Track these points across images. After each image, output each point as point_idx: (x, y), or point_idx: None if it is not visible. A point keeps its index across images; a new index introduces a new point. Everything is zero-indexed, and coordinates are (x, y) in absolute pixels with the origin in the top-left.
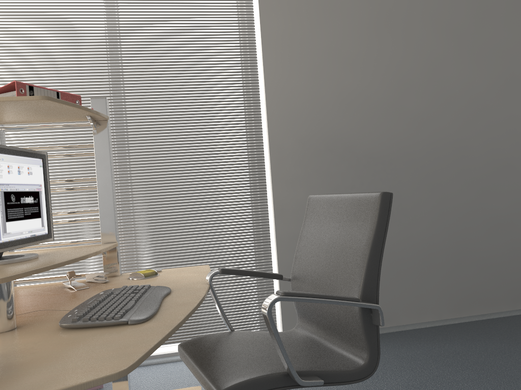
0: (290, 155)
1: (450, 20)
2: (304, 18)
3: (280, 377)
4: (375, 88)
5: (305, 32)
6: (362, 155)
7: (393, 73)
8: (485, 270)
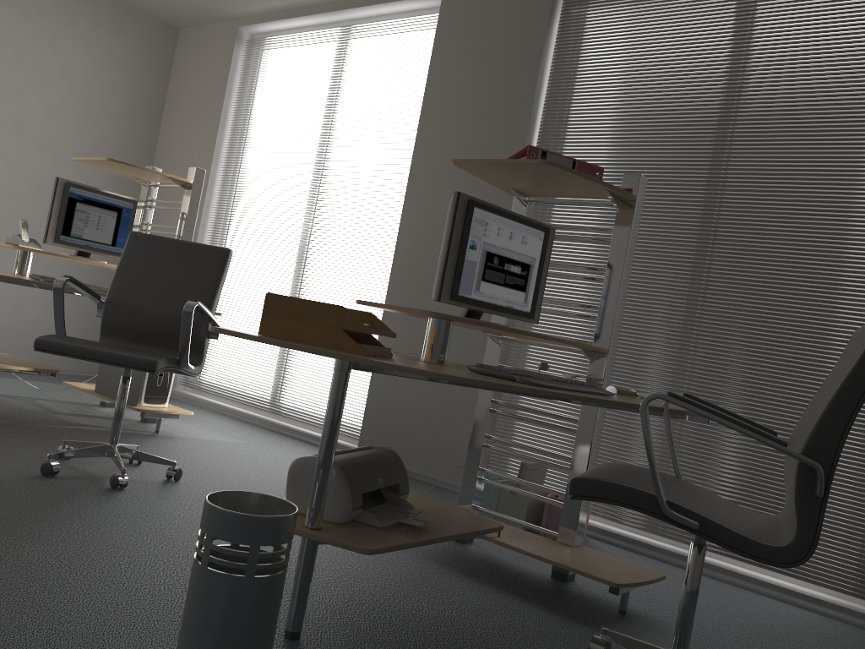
0: None
1: None
2: None
3: (647, 498)
4: None
5: None
6: None
7: None
8: None
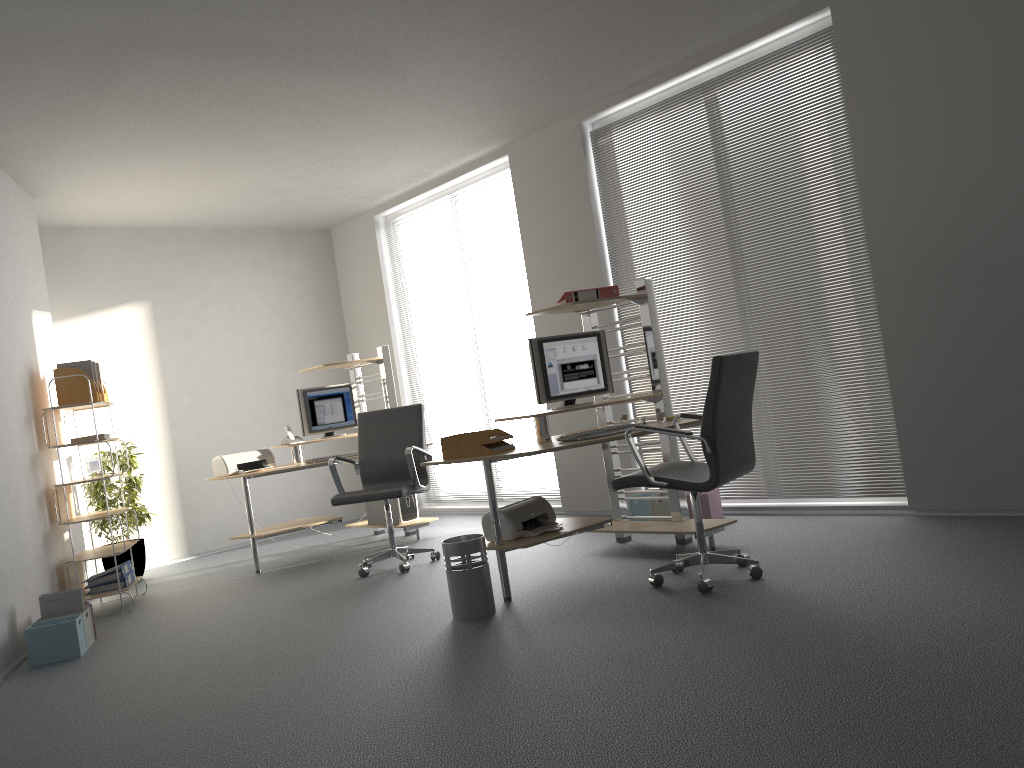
0: (898, 281)
1: None
2: (902, 102)
3: (645, 478)
4: (1014, 167)
5: (904, 119)
6: (1000, 266)
7: None
8: None
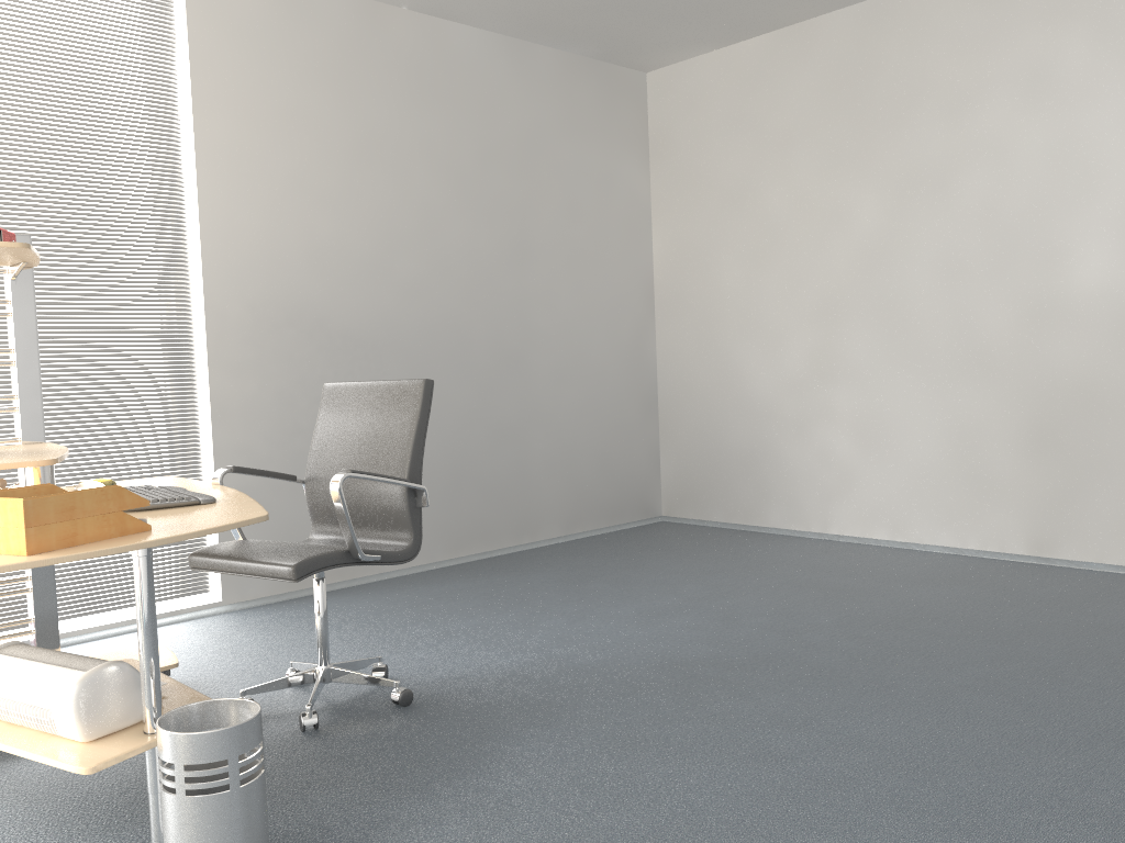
0: (236, 328)
1: (451, 158)
2: (258, 125)
3: (343, 554)
4: (355, 239)
5: (260, 146)
6: (336, 333)
7: (379, 222)
8: (487, 495)
